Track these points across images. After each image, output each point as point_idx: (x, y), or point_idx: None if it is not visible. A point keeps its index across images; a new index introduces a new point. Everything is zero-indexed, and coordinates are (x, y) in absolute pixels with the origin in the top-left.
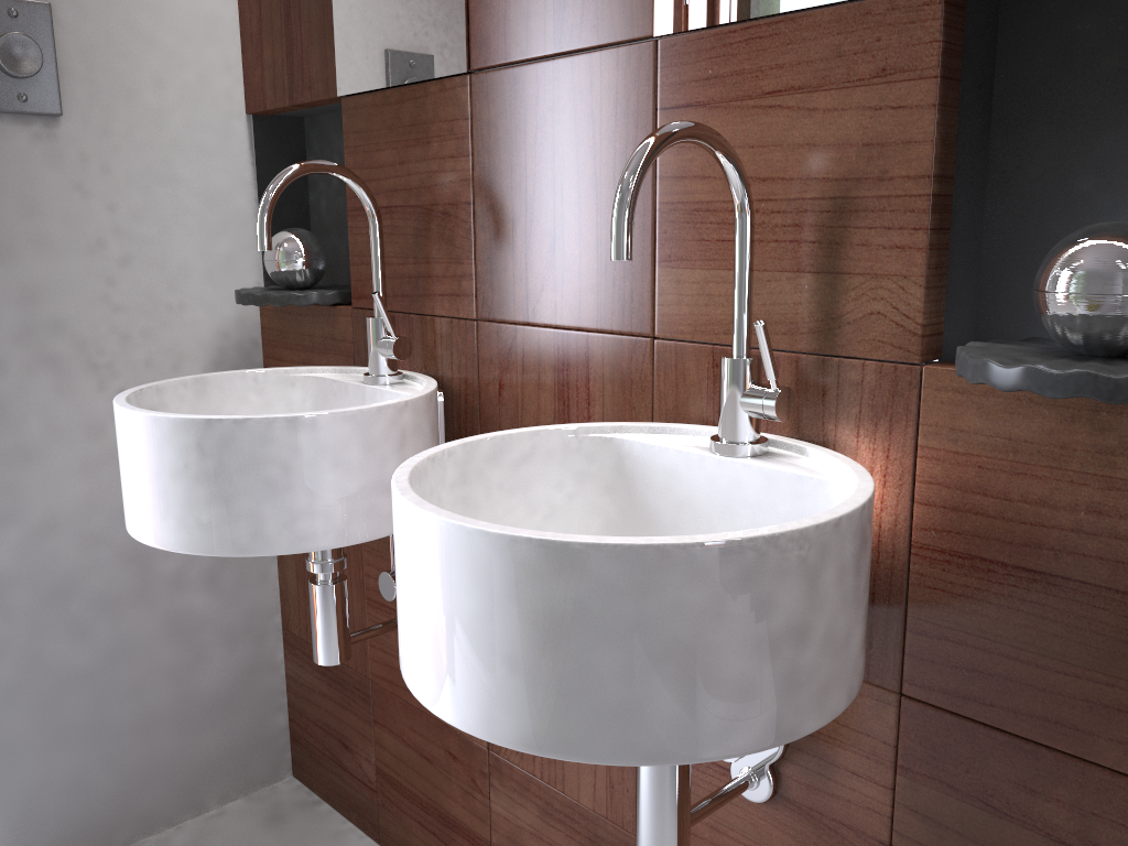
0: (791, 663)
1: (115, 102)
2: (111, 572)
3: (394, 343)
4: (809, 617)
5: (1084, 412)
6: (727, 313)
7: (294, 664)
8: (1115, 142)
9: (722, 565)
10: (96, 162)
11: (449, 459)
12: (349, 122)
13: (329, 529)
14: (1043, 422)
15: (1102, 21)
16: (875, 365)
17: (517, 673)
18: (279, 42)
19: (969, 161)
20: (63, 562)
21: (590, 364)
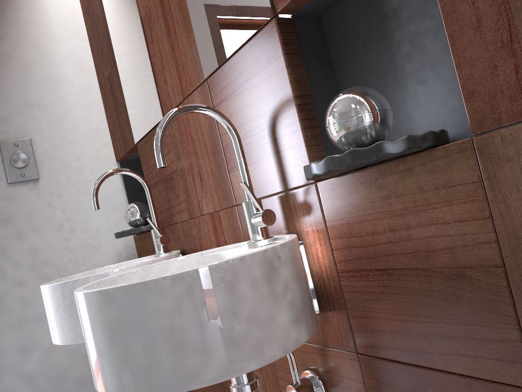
0: (229, 332)
1: (60, 169)
2: (82, 367)
3: (160, 238)
4: (234, 307)
5: (372, 182)
6: (253, 185)
7: None
8: (375, 58)
9: (174, 286)
10: (55, 193)
11: (134, 275)
12: (140, 152)
13: None
14: (361, 192)
15: (354, 9)
16: (301, 188)
17: (105, 358)
18: (118, 130)
19: (323, 87)
20: (59, 365)
21: (222, 225)
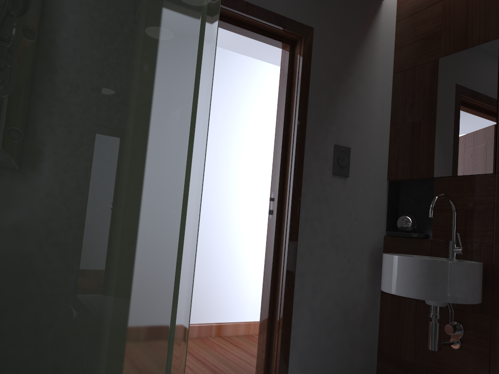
0: None
1: (359, 174)
2: (338, 316)
3: (461, 248)
4: None
5: None
6: None
7: (382, 364)
8: None
9: None
10: (352, 190)
11: None
12: (437, 184)
13: (463, 297)
14: None
15: None
16: None
17: None
18: (406, 161)
19: None
20: (328, 309)
21: None
